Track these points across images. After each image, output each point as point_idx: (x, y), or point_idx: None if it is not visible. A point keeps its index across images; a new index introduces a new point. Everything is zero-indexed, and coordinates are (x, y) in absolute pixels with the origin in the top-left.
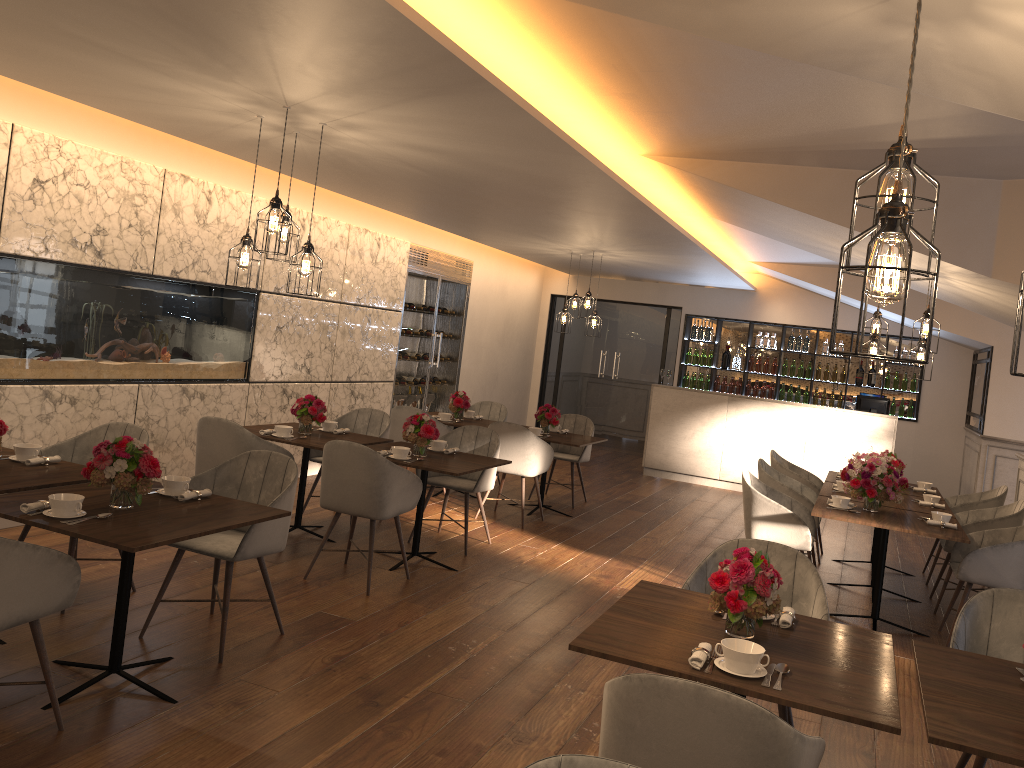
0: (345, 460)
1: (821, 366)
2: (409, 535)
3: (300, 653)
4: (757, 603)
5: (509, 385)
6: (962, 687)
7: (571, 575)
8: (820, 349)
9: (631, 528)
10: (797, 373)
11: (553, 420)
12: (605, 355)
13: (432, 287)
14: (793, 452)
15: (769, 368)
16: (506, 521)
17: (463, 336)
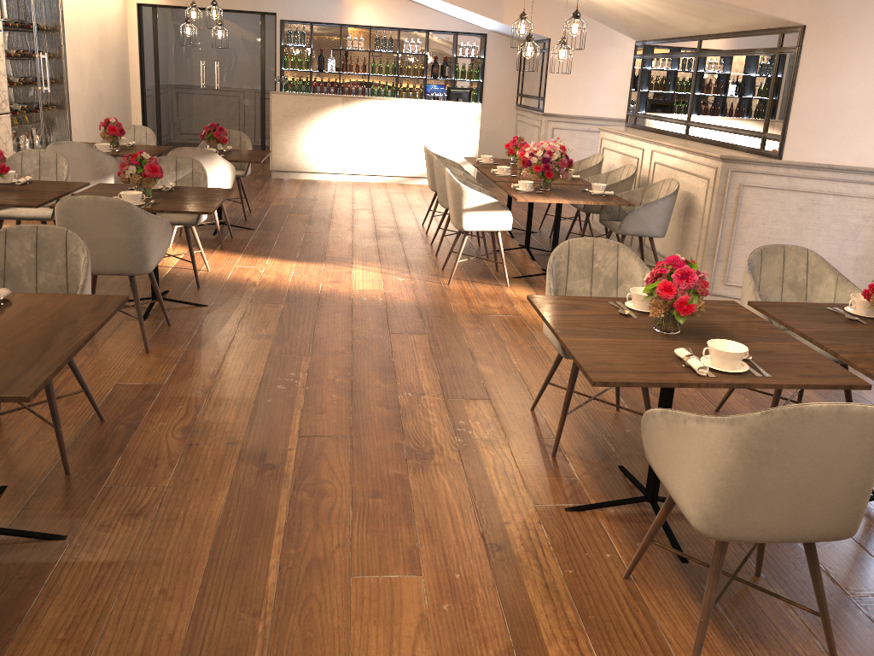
0: (91, 217)
1: (404, 63)
2: (124, 278)
3: (144, 436)
4: (700, 303)
5: (114, 104)
6: (834, 335)
7: (308, 287)
8: (402, 48)
9: (312, 231)
10: (384, 71)
11: (223, 139)
12: (205, 65)
13: (26, 0)
14: (401, 142)
15: (360, 68)
16: (201, 245)
17: (65, 55)
